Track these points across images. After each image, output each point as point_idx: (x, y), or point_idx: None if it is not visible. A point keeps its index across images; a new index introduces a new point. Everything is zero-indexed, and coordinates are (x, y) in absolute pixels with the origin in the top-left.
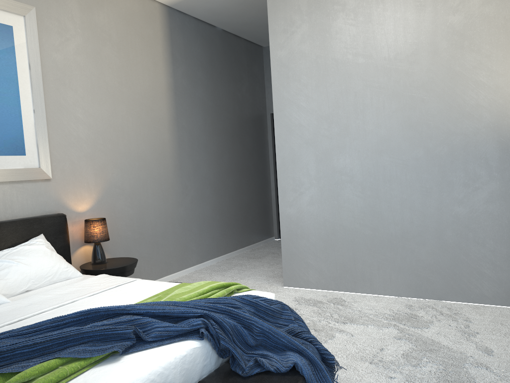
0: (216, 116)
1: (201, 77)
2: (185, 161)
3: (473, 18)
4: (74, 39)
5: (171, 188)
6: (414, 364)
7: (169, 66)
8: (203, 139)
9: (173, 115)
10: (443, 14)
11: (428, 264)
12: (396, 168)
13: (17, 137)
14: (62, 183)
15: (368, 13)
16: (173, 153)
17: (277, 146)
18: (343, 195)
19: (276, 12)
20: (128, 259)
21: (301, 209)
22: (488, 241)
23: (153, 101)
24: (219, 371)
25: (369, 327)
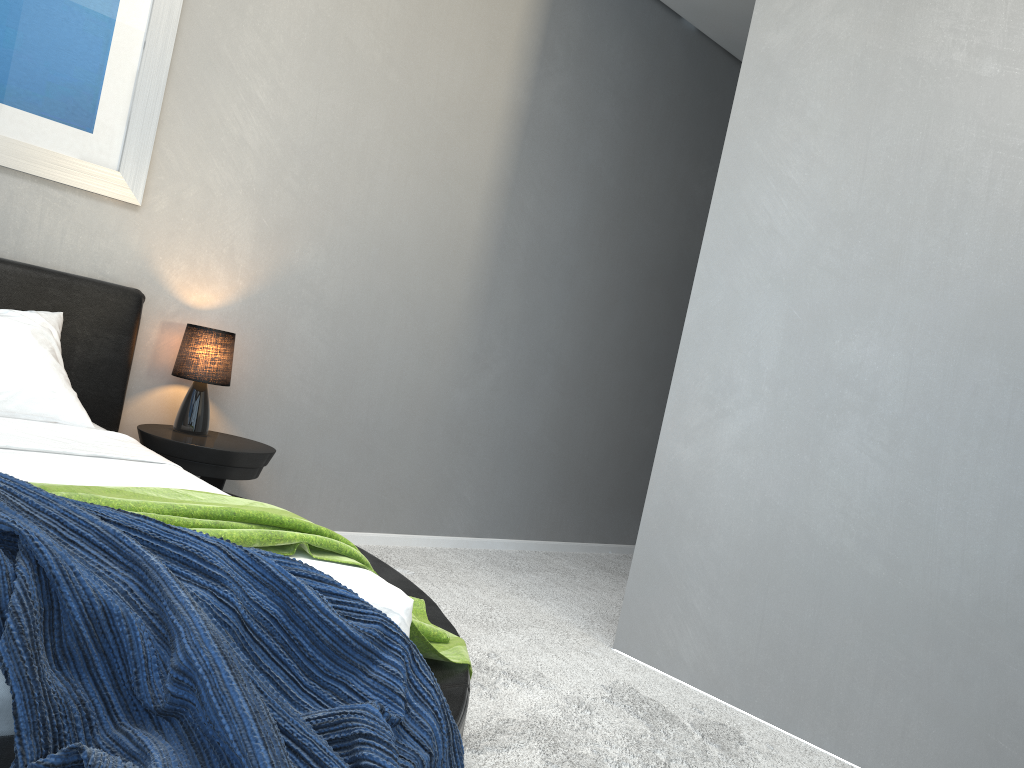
0: (622, 218)
1: (607, 116)
2: (505, 291)
3: None
4: None
5: (447, 338)
6: None
7: (529, 65)
8: (569, 258)
9: (504, 176)
10: None
11: None
12: (1013, 400)
13: (83, 86)
14: (166, 228)
15: None
16: (478, 260)
17: (699, 279)
18: (834, 444)
19: None
20: (256, 446)
21: (712, 456)
22: None
23: (462, 128)
24: None
25: None
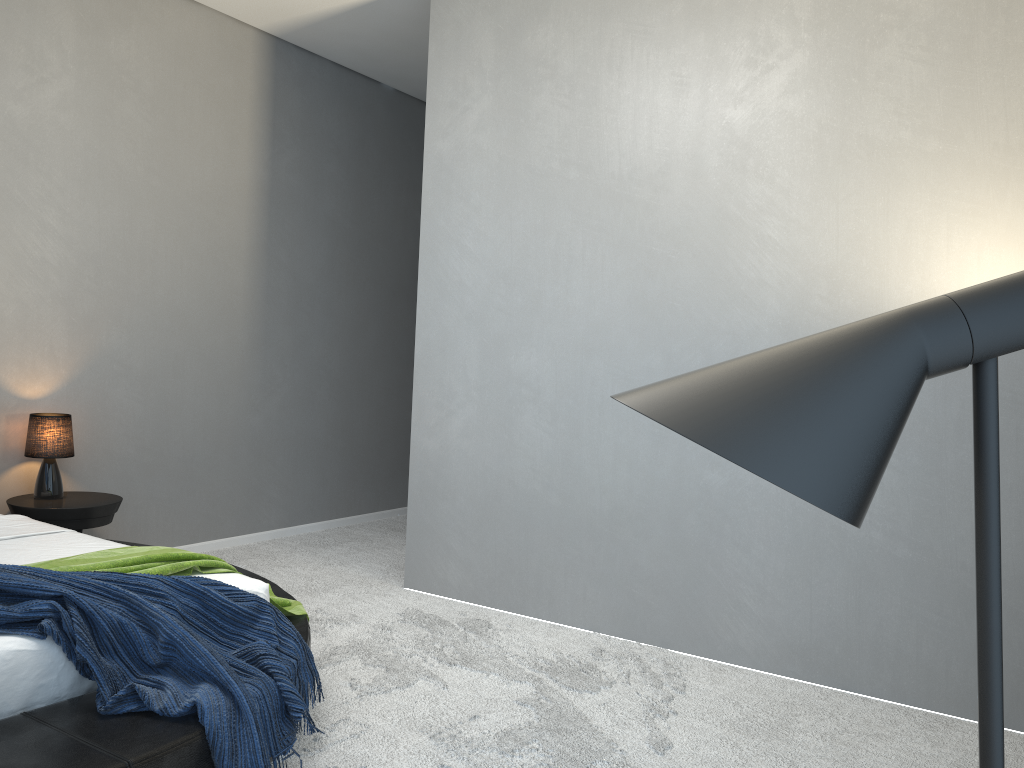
0: (361, 251)
1: (334, 174)
2: (277, 330)
3: (767, 116)
4: (58, 82)
5: (237, 377)
6: (506, 749)
7: (264, 148)
8: (324, 292)
9: (260, 240)
10: (717, 103)
11: (650, 574)
12: (613, 385)
13: None
14: None
15: (593, 87)
16: (250, 311)
17: (419, 319)
18: (521, 425)
19: (441, 69)
20: (106, 497)
21: (447, 443)
22: (756, 544)
23: (219, 210)
24: (76, 701)
25: (489, 678)
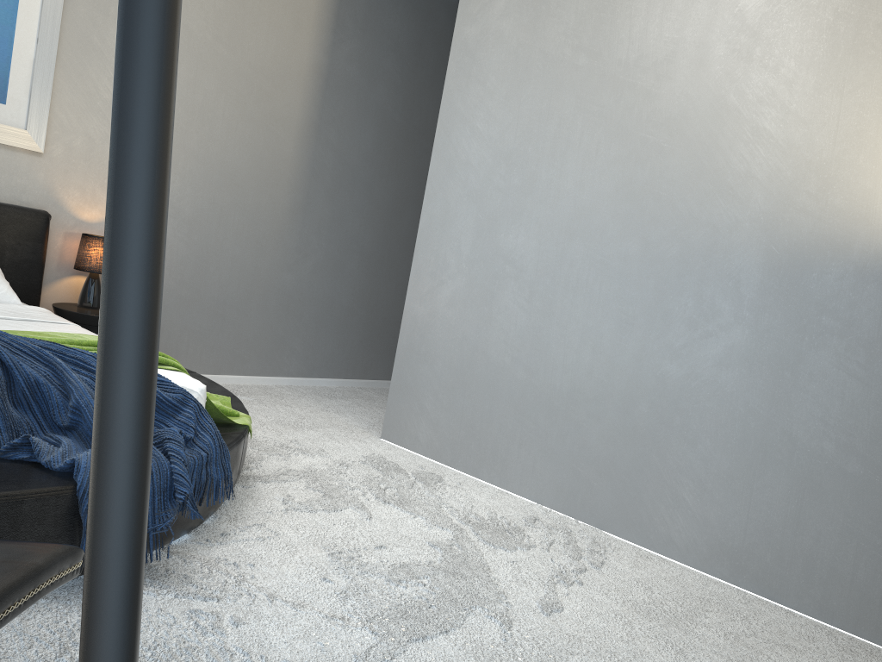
0: (406, 144)
1: (390, 69)
2: (317, 201)
3: (782, 4)
4: None
5: (275, 236)
6: (393, 578)
7: (326, 35)
8: (366, 175)
9: (311, 118)
10: None
11: (596, 456)
12: (589, 269)
13: None
14: (62, 167)
15: None
16: (295, 180)
17: (427, 194)
18: (500, 299)
19: None
20: None
21: (435, 311)
22: (703, 440)
23: (277, 84)
24: None
25: (415, 520)
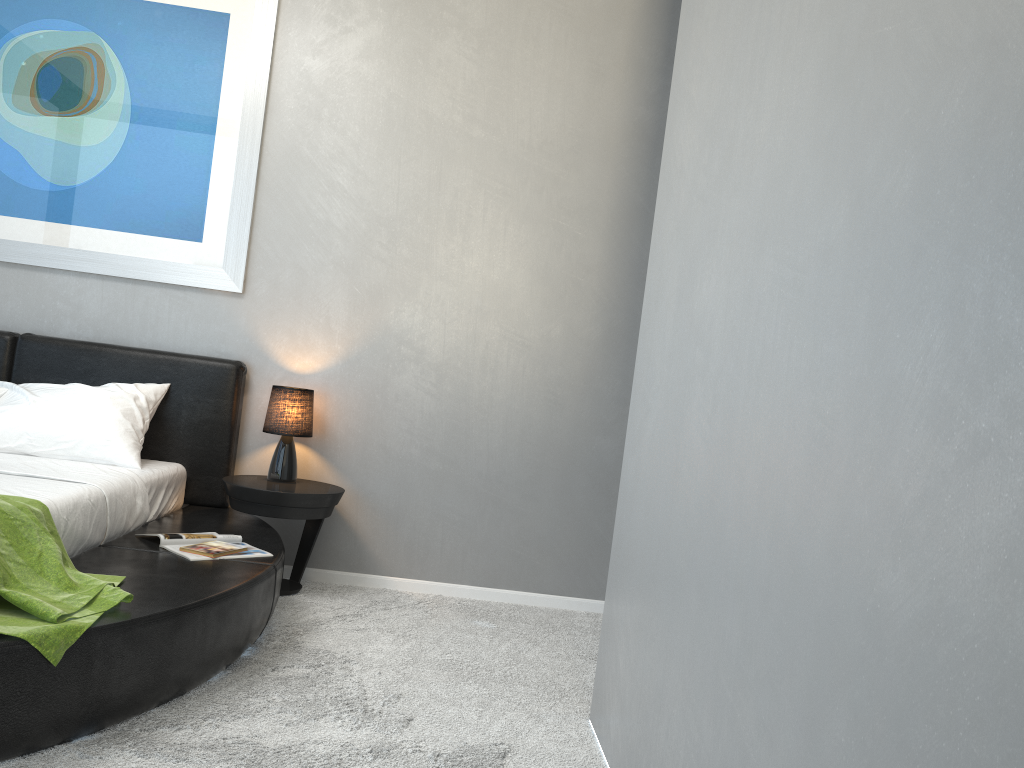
0: None
1: None
2: None
3: None
4: (364, 29)
5: (579, 382)
6: None
7: (648, 79)
8: None
9: (632, 201)
10: None
11: None
12: (778, 312)
13: (191, 208)
14: (268, 308)
15: None
16: (608, 295)
17: (651, 252)
18: (687, 427)
19: None
20: (322, 490)
21: (639, 467)
22: None
23: (568, 163)
24: None
25: None
